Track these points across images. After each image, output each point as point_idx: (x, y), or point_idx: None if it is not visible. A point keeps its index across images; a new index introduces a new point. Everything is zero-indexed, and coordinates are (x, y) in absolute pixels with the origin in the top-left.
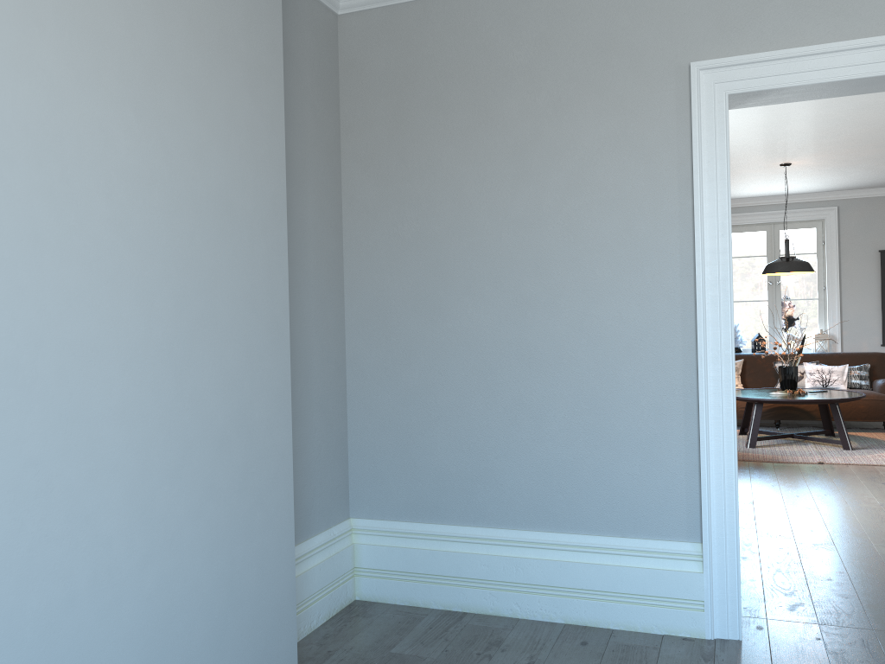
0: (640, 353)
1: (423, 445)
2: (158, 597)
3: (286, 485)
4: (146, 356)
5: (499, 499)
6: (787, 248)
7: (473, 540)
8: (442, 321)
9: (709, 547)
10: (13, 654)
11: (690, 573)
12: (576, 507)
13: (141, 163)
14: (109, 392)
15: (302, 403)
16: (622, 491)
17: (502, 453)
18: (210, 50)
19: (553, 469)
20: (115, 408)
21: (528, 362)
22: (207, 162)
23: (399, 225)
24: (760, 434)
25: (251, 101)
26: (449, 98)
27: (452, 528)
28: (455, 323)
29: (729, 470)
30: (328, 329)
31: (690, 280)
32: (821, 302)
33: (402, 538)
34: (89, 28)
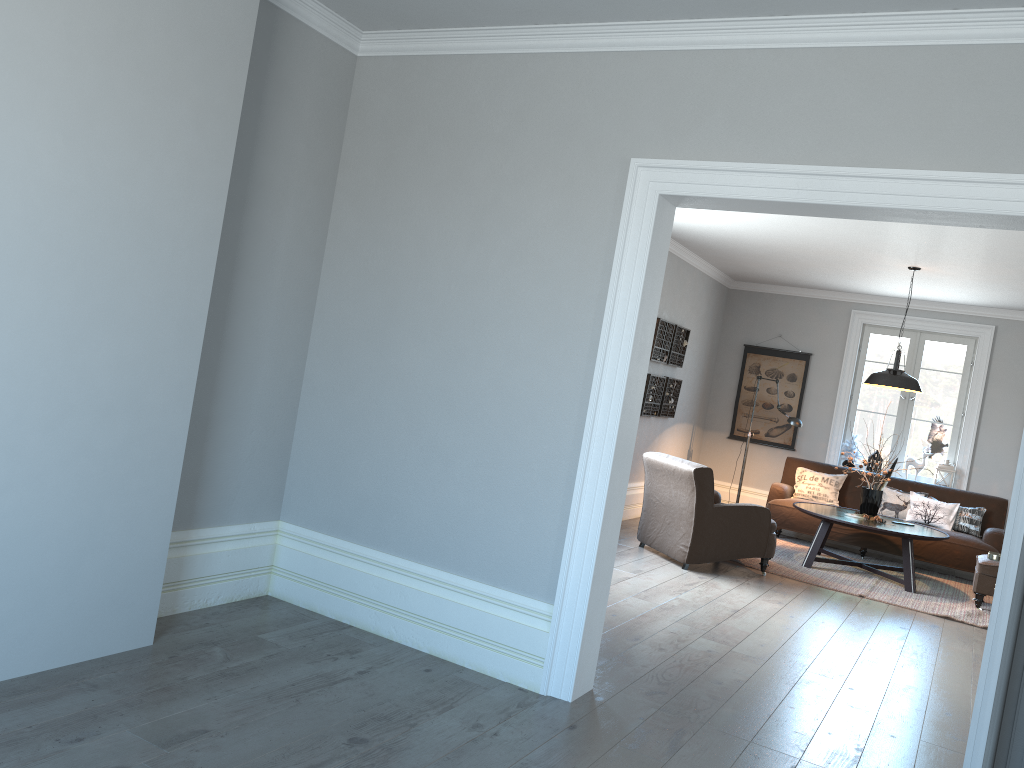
0: (541, 420)
1: (350, 467)
2: (14, 518)
3: (174, 464)
4: (38, 329)
5: (402, 529)
6: (896, 360)
7: (371, 562)
8: (388, 356)
9: (558, 610)
10: None
11: (538, 630)
12: (462, 550)
13: (62, 178)
14: None
15: (240, 404)
16: (502, 544)
17: (412, 488)
18: (156, 91)
19: (450, 512)
20: None
21: (449, 409)
22: (135, 182)
23: (370, 260)
24: (835, 558)
25: (197, 136)
26: (432, 152)
27: (358, 548)
28: (397, 360)
29: (590, 544)
30: (287, 344)
31: (595, 361)
32: (956, 429)
33: (316, 547)
34: (30, 70)
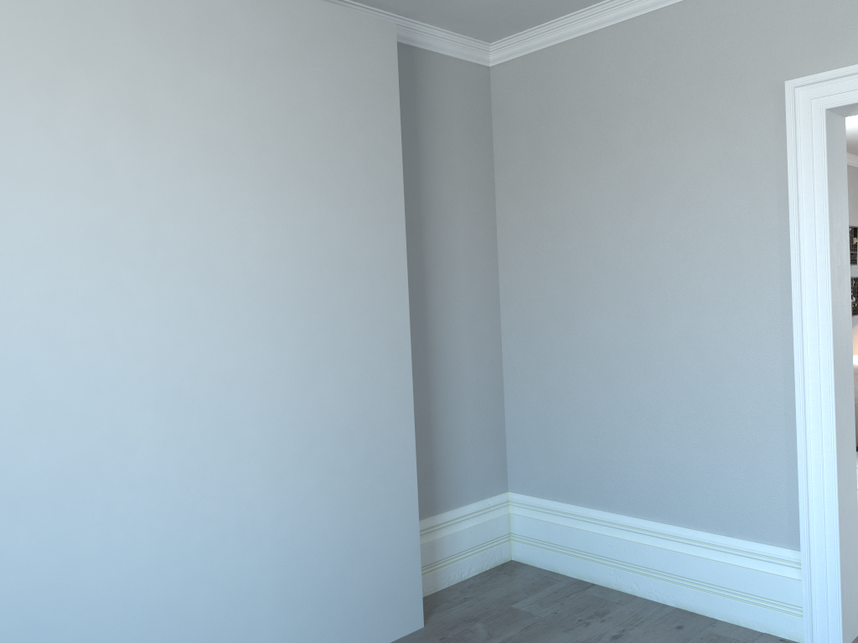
0: (743, 364)
1: (561, 436)
2: (291, 541)
3: (409, 467)
4: (277, 378)
5: (622, 489)
6: None
7: (600, 522)
8: (574, 329)
9: (807, 557)
10: (183, 566)
11: (788, 579)
12: (687, 503)
13: (270, 247)
14: (248, 404)
15: (453, 397)
16: (728, 493)
17: (624, 448)
18: (329, 151)
19: (667, 467)
20: (253, 414)
21: (644, 368)
22: (328, 233)
23: (539, 245)
24: None
25: (369, 179)
26: (576, 132)
27: (584, 510)
28: (584, 331)
29: (828, 484)
30: (482, 335)
31: (789, 295)
32: None
33: (546, 513)
34: (227, 165)
